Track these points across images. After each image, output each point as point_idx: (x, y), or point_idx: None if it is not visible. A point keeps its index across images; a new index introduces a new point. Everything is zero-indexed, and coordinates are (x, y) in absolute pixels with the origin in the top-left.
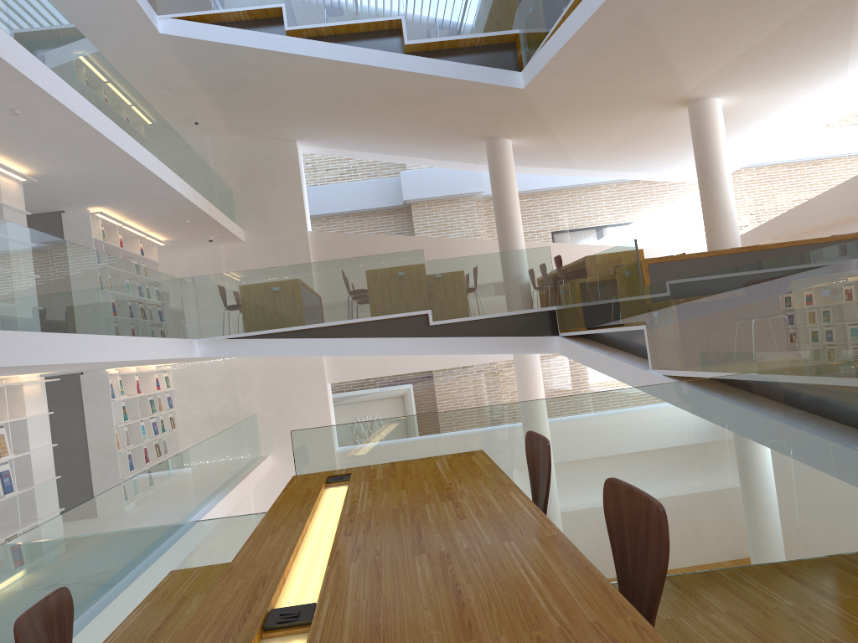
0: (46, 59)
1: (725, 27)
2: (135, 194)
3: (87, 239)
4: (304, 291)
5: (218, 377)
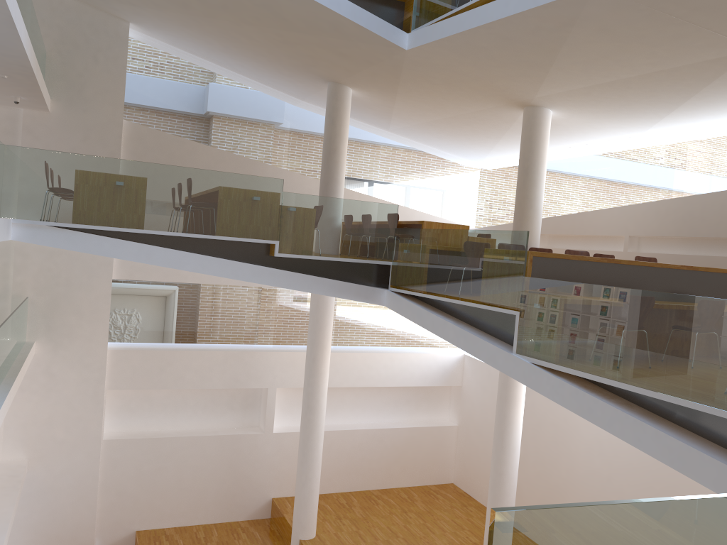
0: None
1: (619, 57)
2: None
3: None
4: (152, 193)
5: None
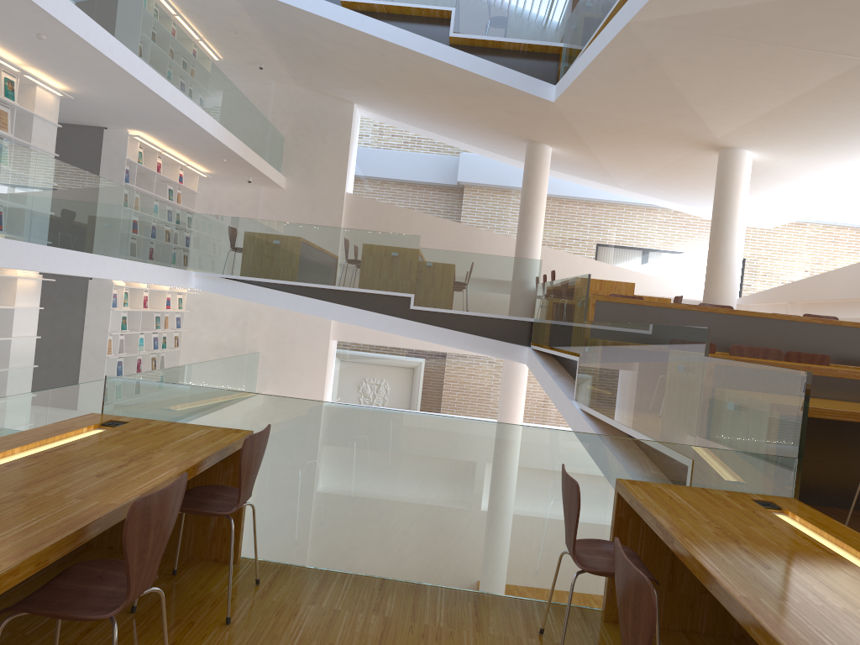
0: None
1: (740, 85)
2: (169, 126)
3: (121, 158)
4: (301, 250)
5: (233, 309)
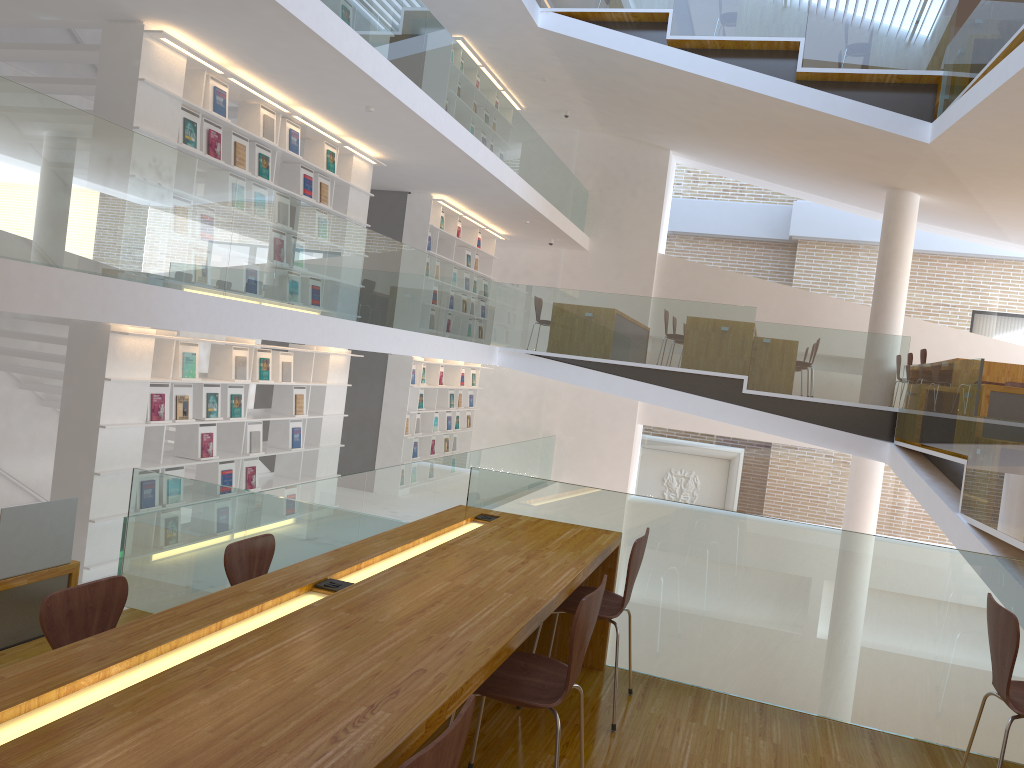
0: (406, 63)
1: None
2: (475, 189)
3: (424, 224)
4: (616, 324)
5: (527, 386)
